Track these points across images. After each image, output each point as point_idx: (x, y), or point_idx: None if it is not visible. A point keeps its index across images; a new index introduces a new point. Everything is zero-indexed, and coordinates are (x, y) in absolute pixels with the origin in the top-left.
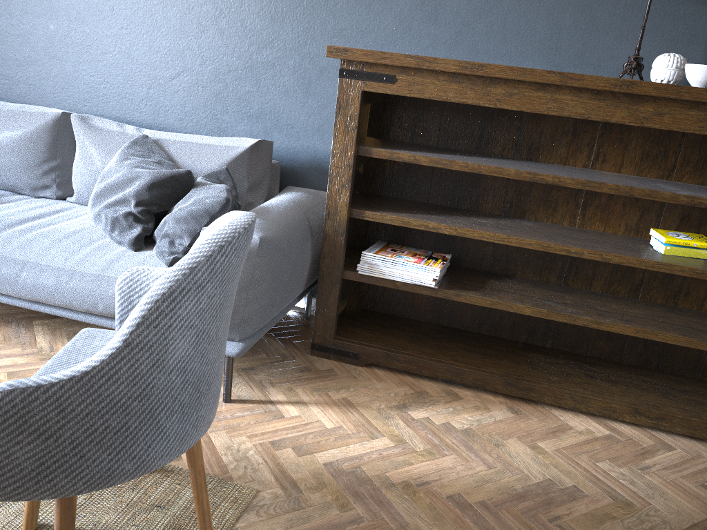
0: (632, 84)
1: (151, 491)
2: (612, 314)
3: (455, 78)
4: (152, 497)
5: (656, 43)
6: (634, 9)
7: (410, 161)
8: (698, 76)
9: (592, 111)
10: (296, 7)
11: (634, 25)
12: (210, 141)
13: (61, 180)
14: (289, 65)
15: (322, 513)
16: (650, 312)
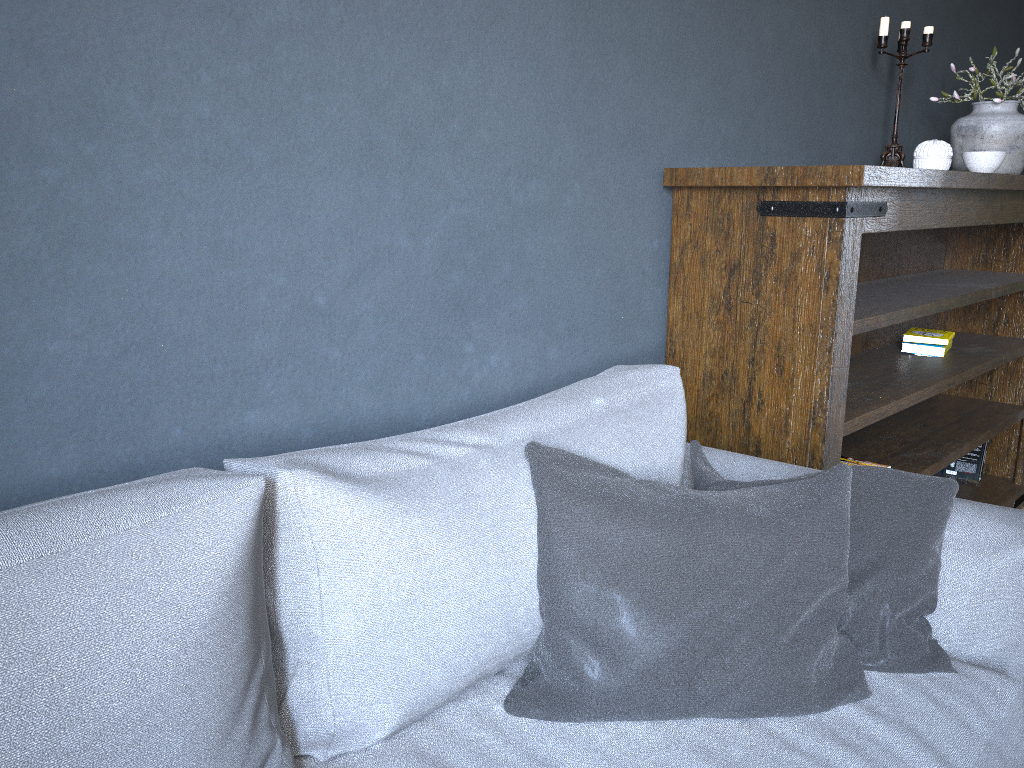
0: (1012, 179)
1: None
2: (930, 440)
3: (920, 195)
4: None
5: (861, 128)
6: (850, 88)
7: (873, 327)
8: (995, 164)
9: (979, 215)
10: (573, 88)
11: (850, 107)
12: (602, 404)
13: (275, 712)
14: (568, 207)
15: None
16: (913, 425)
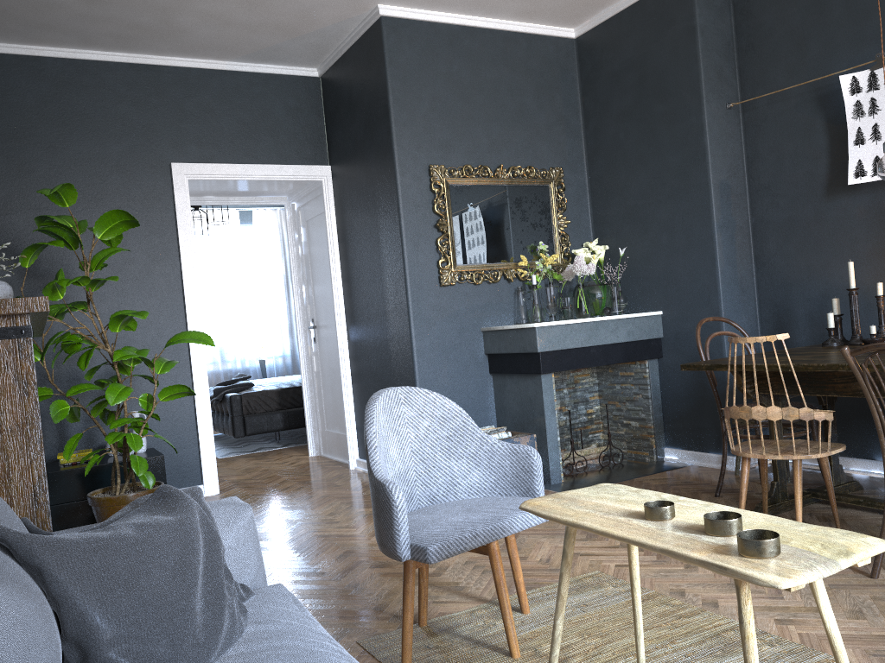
0: None
1: (423, 655)
2: None
3: None
4: (426, 652)
5: None
6: None
7: None
8: None
9: None
10: None
11: None
12: None
13: None
14: None
15: (340, 623)
16: None
